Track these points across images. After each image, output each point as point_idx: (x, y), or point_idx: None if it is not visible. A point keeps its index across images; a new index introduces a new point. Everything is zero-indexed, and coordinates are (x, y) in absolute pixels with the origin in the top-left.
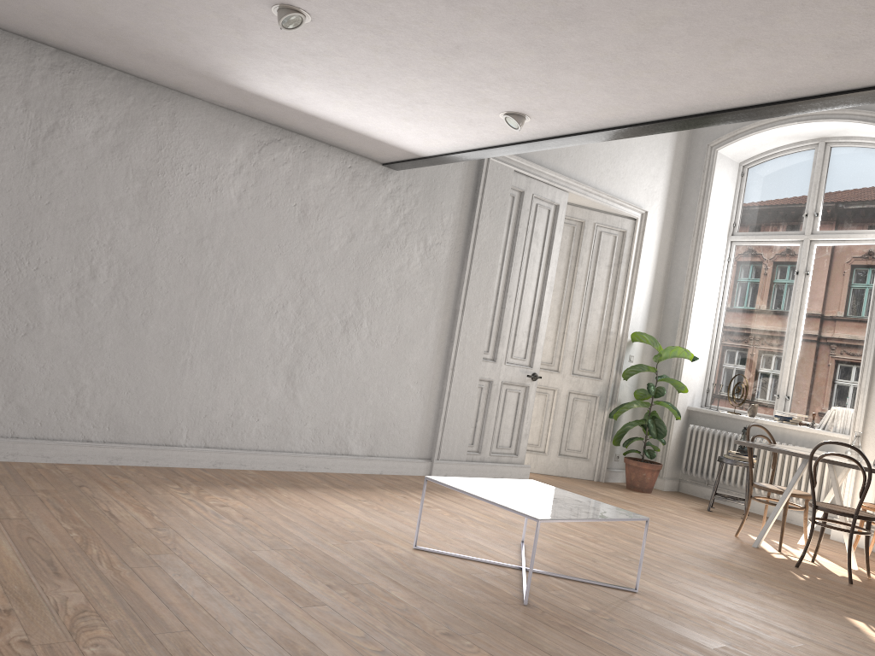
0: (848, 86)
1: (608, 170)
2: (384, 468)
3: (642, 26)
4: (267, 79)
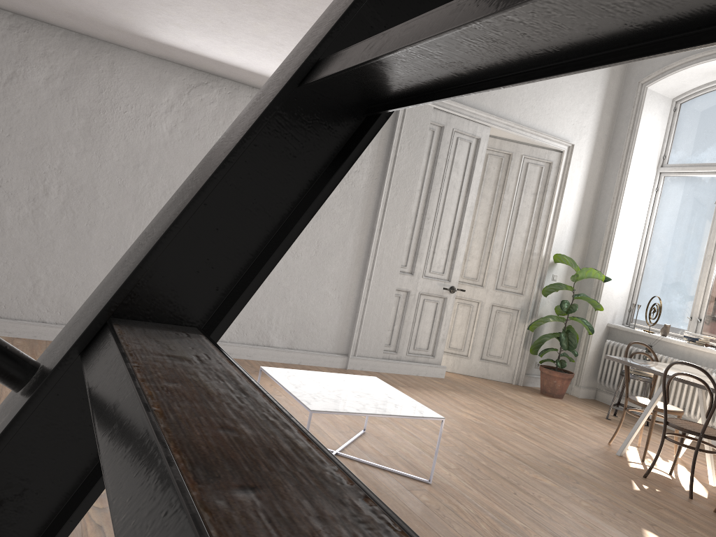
0: None
1: (533, 107)
2: (302, 359)
3: None
4: (160, 30)
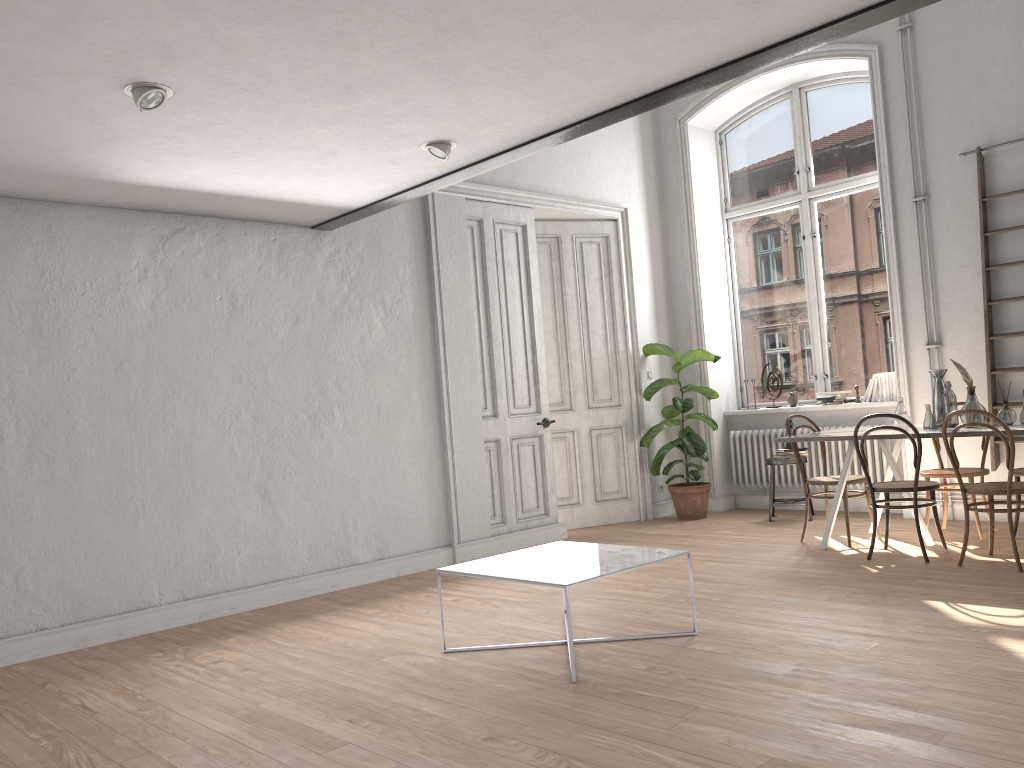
0: (777, 38)
1: (572, 172)
2: (399, 569)
3: (538, 23)
4: (146, 166)
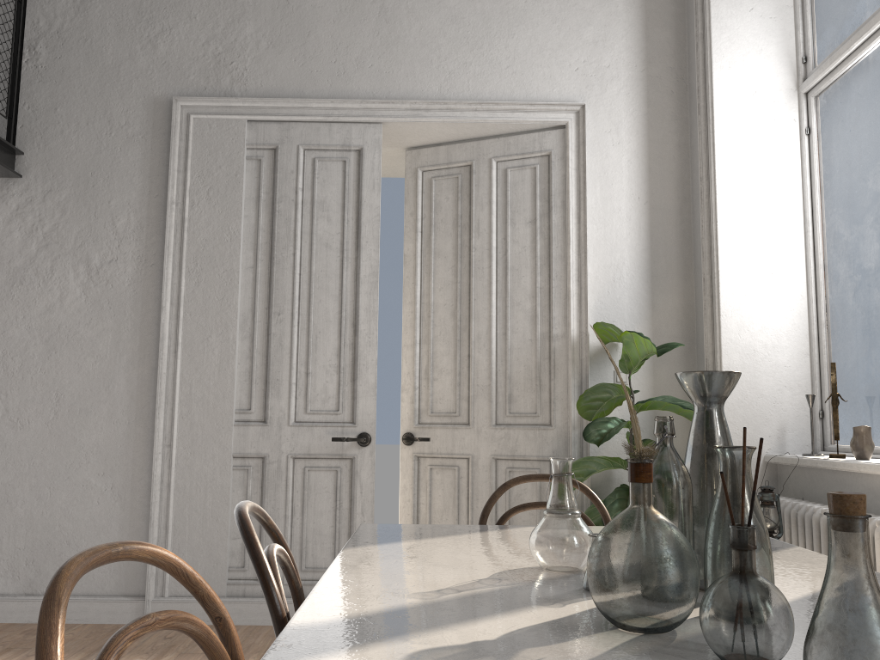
0: None
1: (468, 63)
2: None
3: None
4: None
